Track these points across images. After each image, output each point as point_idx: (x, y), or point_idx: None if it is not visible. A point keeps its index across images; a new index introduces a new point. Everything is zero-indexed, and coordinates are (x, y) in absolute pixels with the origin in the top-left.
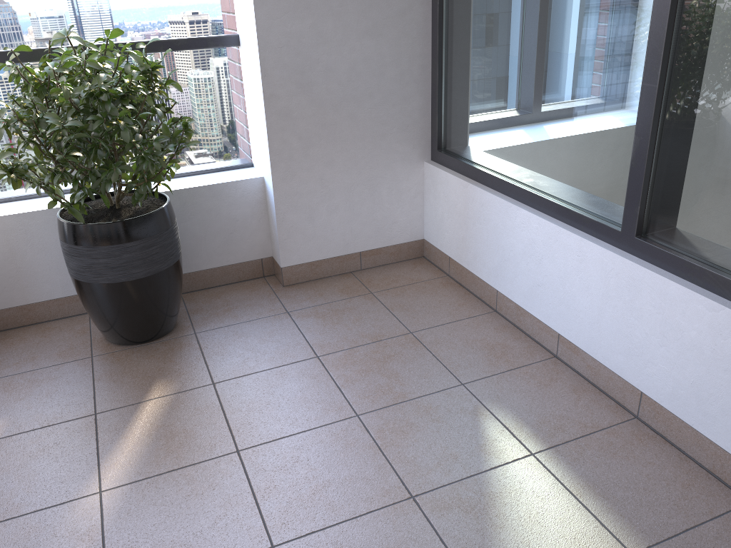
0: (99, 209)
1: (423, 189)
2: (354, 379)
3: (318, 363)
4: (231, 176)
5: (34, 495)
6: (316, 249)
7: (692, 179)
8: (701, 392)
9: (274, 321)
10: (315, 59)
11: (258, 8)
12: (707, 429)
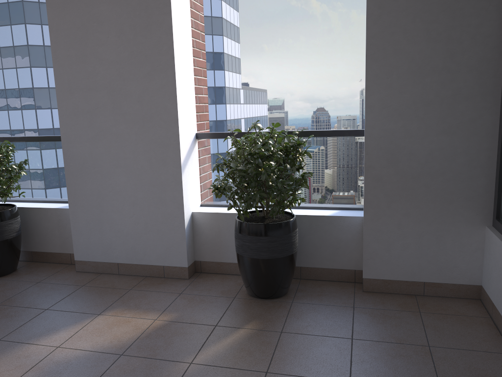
0: (257, 216)
1: (483, 246)
2: (364, 360)
3: (349, 342)
4: (344, 213)
5: (165, 352)
6: (389, 271)
7: None
8: None
9: (341, 309)
10: (403, 146)
11: (367, 114)
12: None
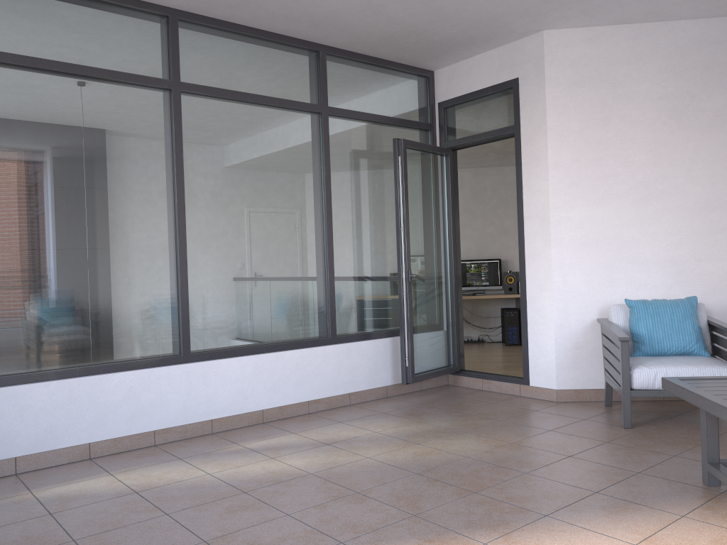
0: None
1: None
2: None
3: None
4: None
5: None
6: None
7: (6, 337)
8: (52, 428)
9: None
10: None
11: None
12: (61, 444)
